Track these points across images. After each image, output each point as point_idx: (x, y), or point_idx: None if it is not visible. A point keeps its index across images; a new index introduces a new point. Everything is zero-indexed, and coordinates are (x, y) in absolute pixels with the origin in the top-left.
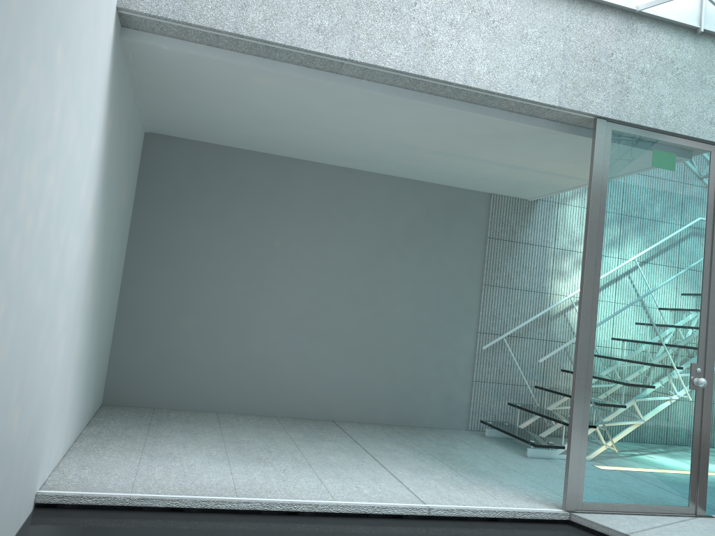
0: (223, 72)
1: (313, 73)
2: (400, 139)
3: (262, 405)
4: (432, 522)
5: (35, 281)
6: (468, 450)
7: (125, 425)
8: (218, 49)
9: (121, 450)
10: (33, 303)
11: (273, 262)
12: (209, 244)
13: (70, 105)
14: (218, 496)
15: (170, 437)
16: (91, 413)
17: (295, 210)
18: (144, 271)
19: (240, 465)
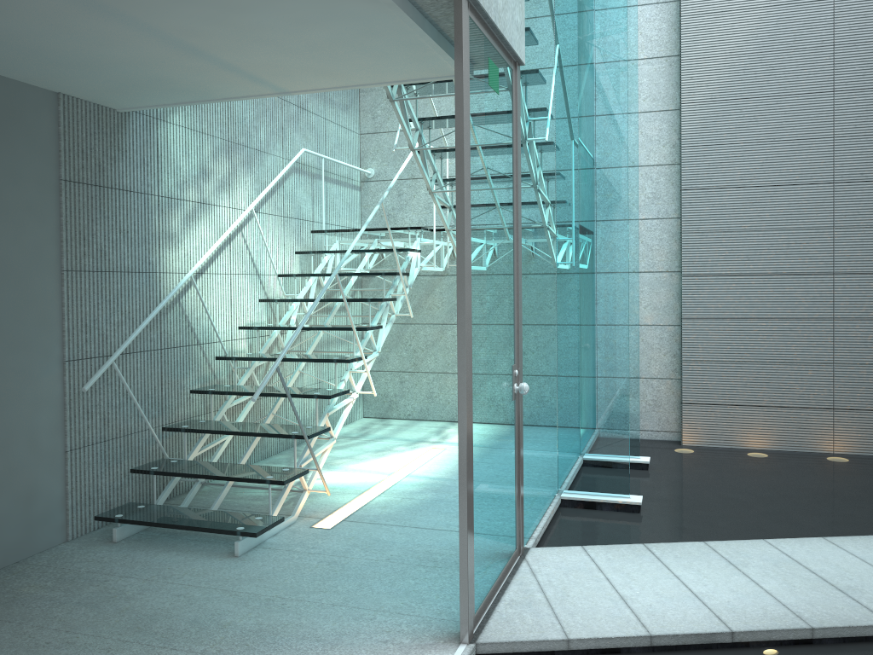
0: None
1: None
2: None
3: None
4: None
5: None
6: (153, 591)
7: None
8: None
9: None
10: None
11: None
12: None
13: None
14: None
15: None
16: None
17: None
18: None
19: None
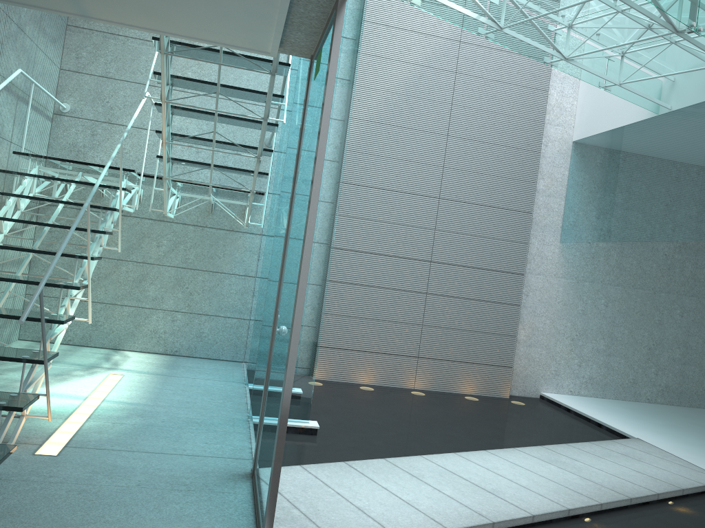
0: None
1: None
2: None
3: None
4: None
5: None
6: None
7: None
8: None
9: None
10: None
11: None
12: None
13: None
14: None
15: None
16: None
17: None
18: None
19: None
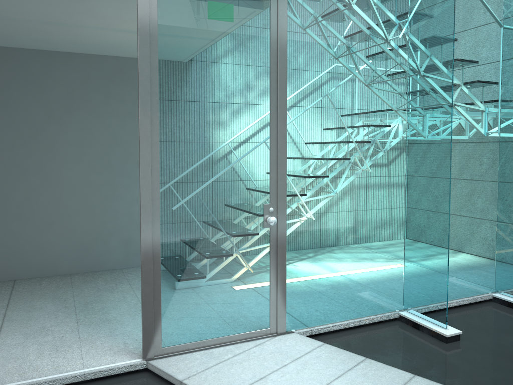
0: None
1: None
2: None
3: None
4: None
5: None
6: (122, 292)
7: None
8: None
9: None
10: None
11: None
12: None
13: None
14: None
15: None
16: None
17: None
18: None
19: None
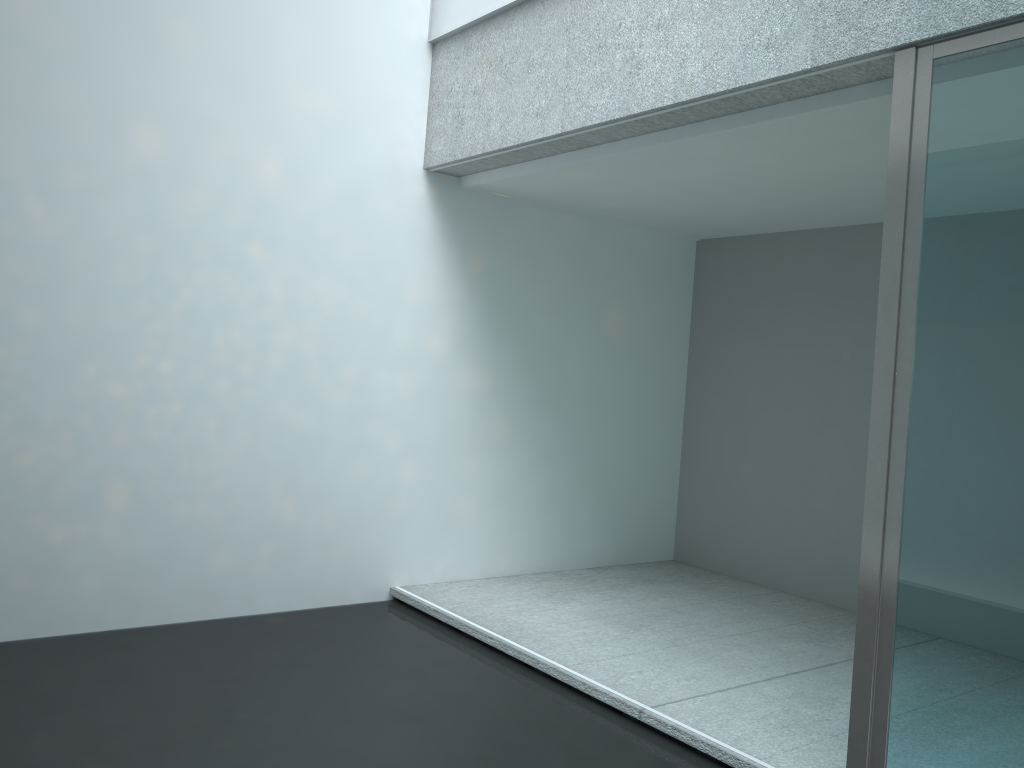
0: (551, 181)
1: (579, 155)
2: (839, 172)
3: (837, 592)
4: (639, 730)
5: (286, 409)
6: None
7: (623, 575)
8: (512, 167)
9: (543, 586)
10: (289, 425)
11: (840, 383)
12: (763, 366)
13: (311, 277)
14: (485, 627)
15: (626, 591)
16: (612, 559)
17: (867, 302)
18: (702, 405)
19: (599, 622)
